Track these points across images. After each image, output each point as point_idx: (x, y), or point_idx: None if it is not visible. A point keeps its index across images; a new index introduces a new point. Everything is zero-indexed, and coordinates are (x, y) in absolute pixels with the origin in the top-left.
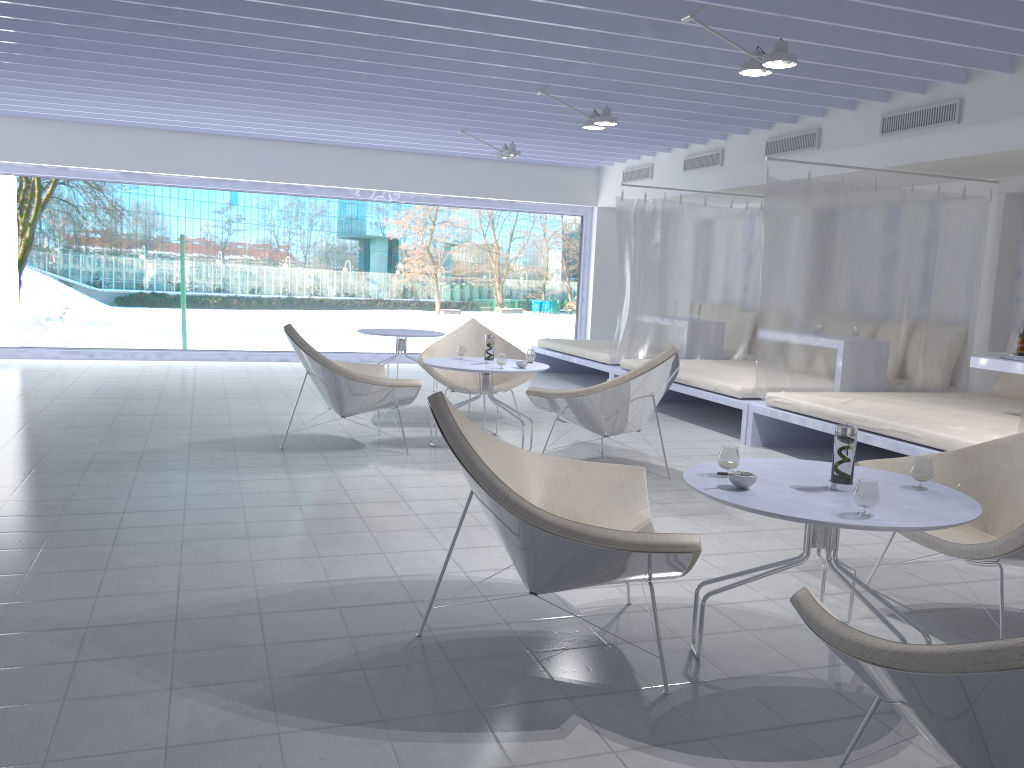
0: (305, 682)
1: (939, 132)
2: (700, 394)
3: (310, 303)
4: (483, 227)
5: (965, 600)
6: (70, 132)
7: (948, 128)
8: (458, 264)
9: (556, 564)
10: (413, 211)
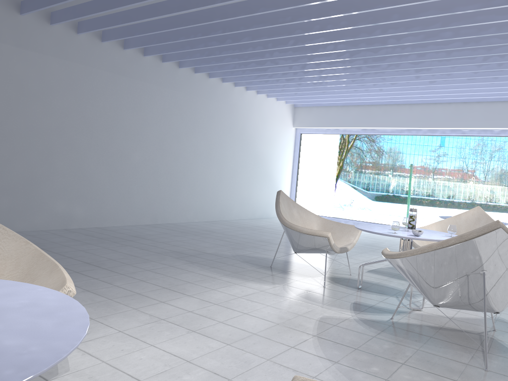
0: None
1: None
2: None
3: (486, 207)
4: None
5: None
6: (339, 111)
7: None
8: None
9: None
10: None
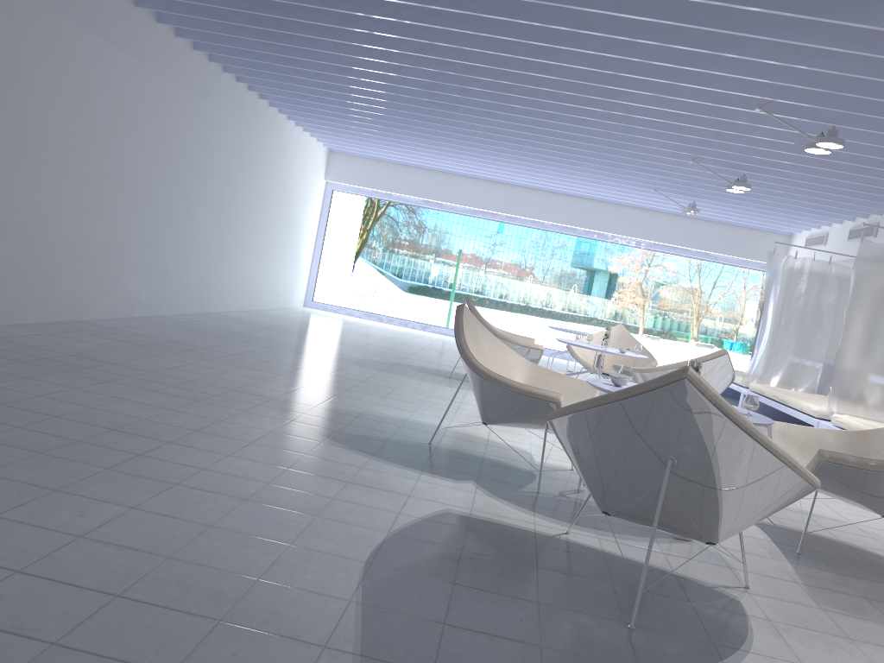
0: (352, 437)
1: None
2: (791, 412)
3: (541, 312)
4: (690, 274)
5: (831, 536)
6: (397, 171)
7: None
8: (664, 300)
9: (487, 400)
10: (633, 254)
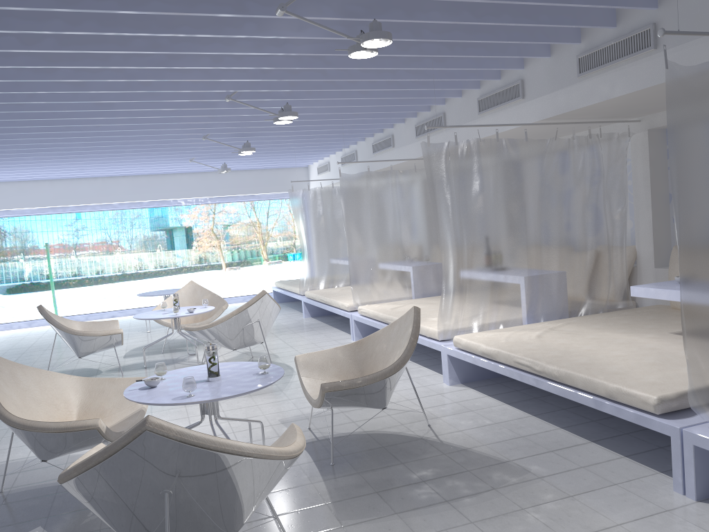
0: None
1: (439, 133)
2: (334, 310)
3: (137, 275)
4: (248, 211)
5: (359, 429)
6: None
7: (442, 131)
8: (234, 237)
9: (34, 444)
10: (199, 207)
